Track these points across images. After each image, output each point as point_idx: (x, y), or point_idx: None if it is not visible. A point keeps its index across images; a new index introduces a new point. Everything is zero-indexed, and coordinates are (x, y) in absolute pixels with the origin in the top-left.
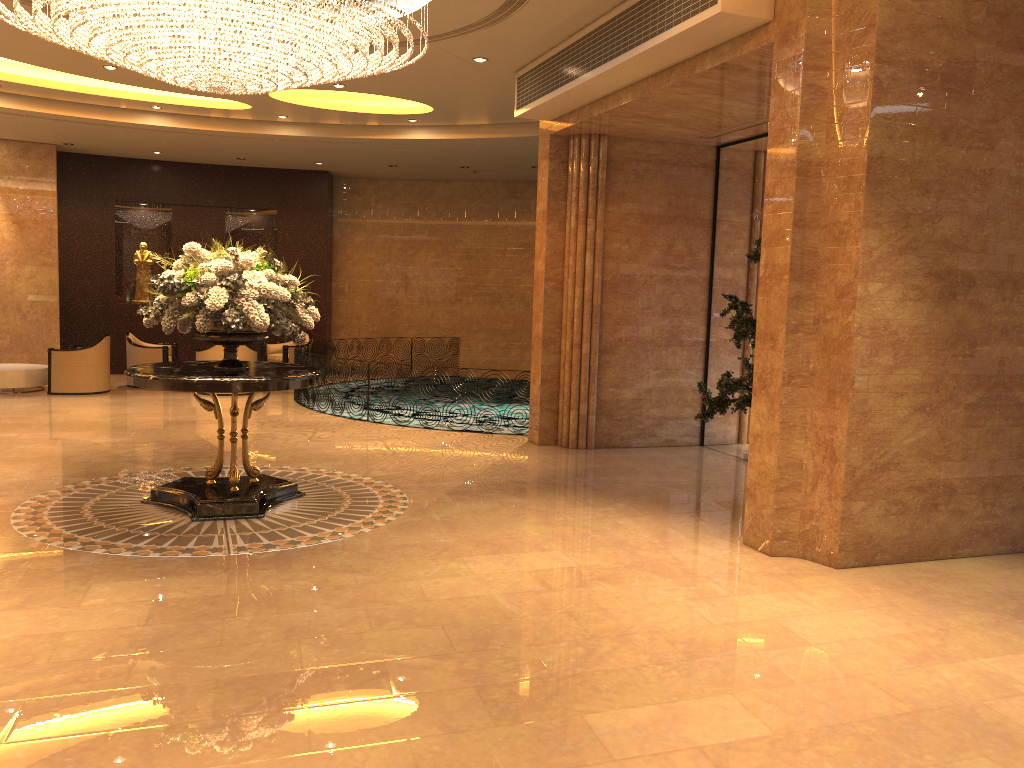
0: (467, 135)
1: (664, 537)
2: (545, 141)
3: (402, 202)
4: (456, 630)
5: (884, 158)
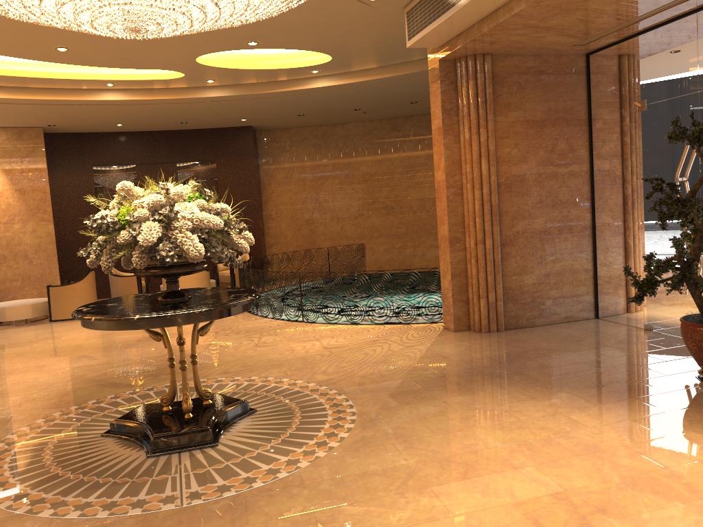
0: (360, 78)
1: (633, 435)
2: (434, 66)
3: (310, 144)
4: None
5: None
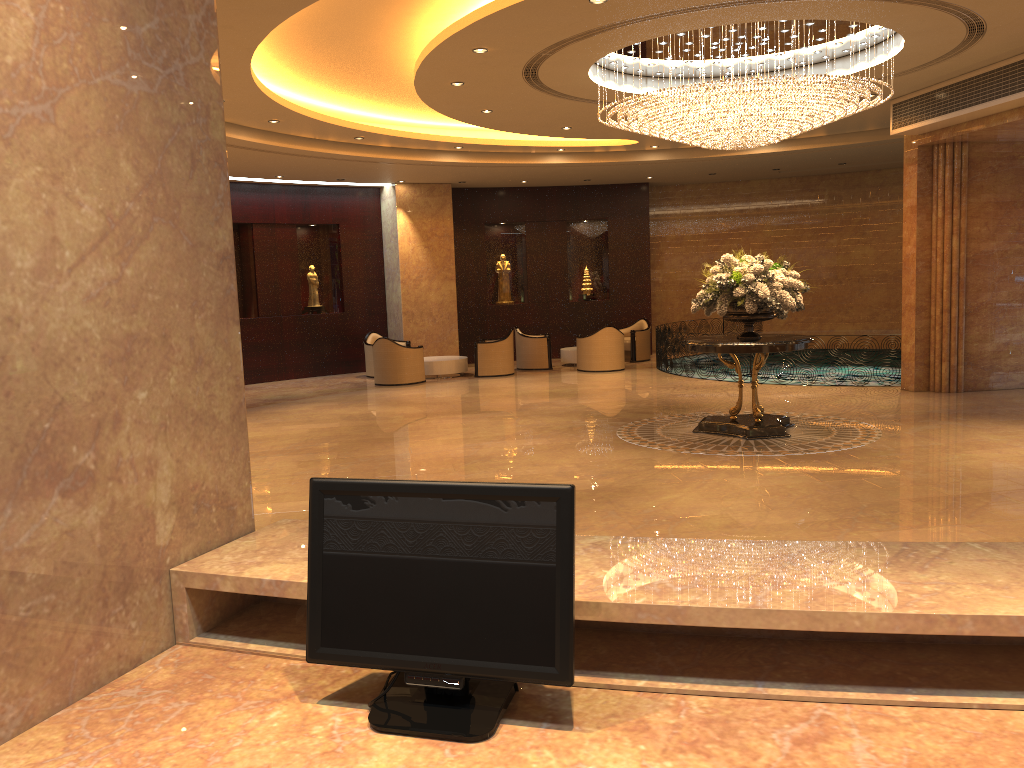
0: (806, 146)
1: None
2: (912, 151)
3: (706, 203)
4: (1016, 480)
5: None
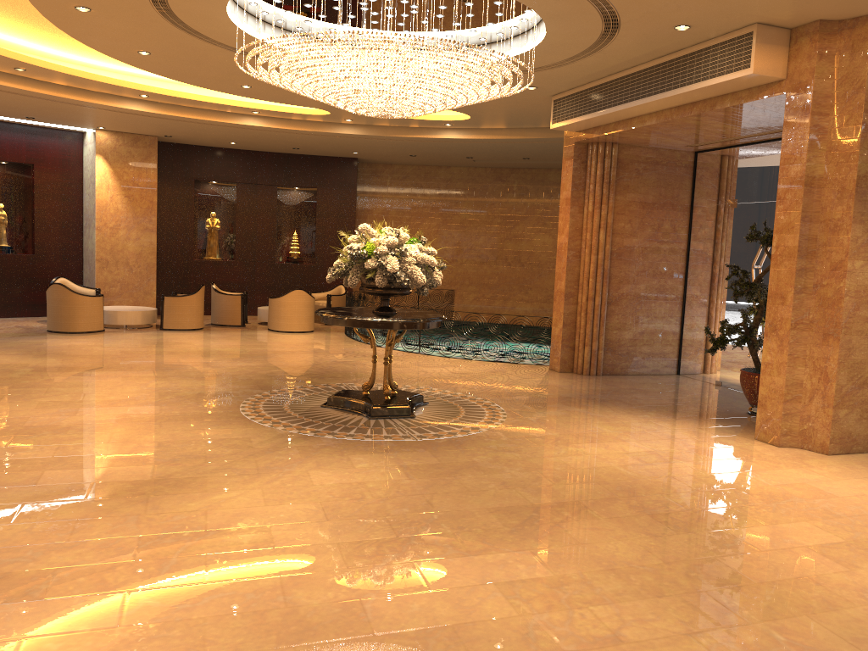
0: (488, 136)
1: (698, 434)
2: (570, 146)
3: (411, 183)
4: (608, 485)
5: (867, 176)
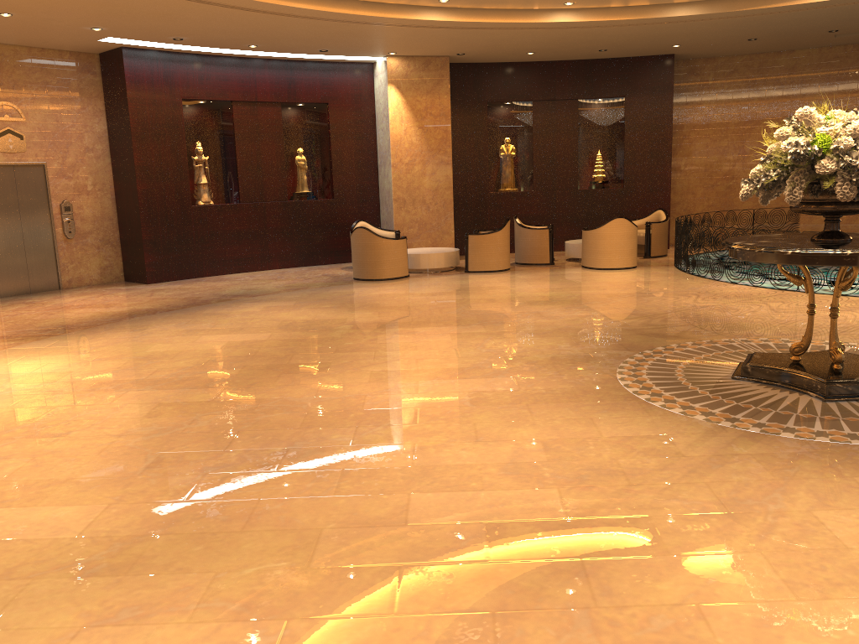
0: None
1: None
2: None
3: (740, 78)
4: None
5: None
